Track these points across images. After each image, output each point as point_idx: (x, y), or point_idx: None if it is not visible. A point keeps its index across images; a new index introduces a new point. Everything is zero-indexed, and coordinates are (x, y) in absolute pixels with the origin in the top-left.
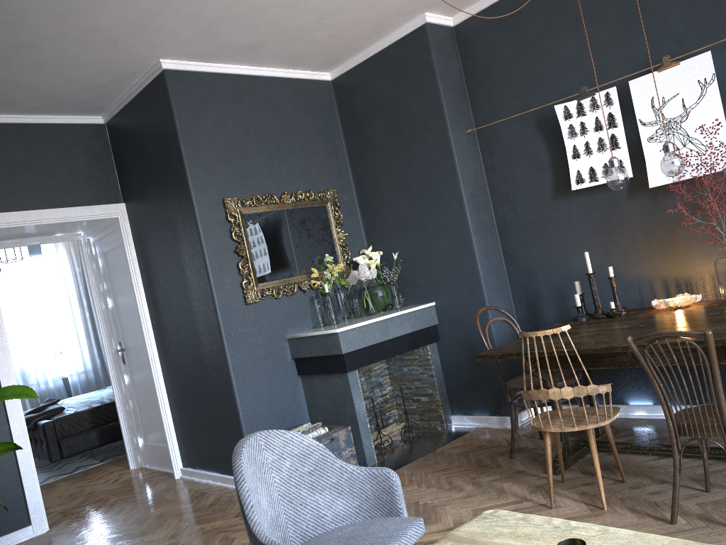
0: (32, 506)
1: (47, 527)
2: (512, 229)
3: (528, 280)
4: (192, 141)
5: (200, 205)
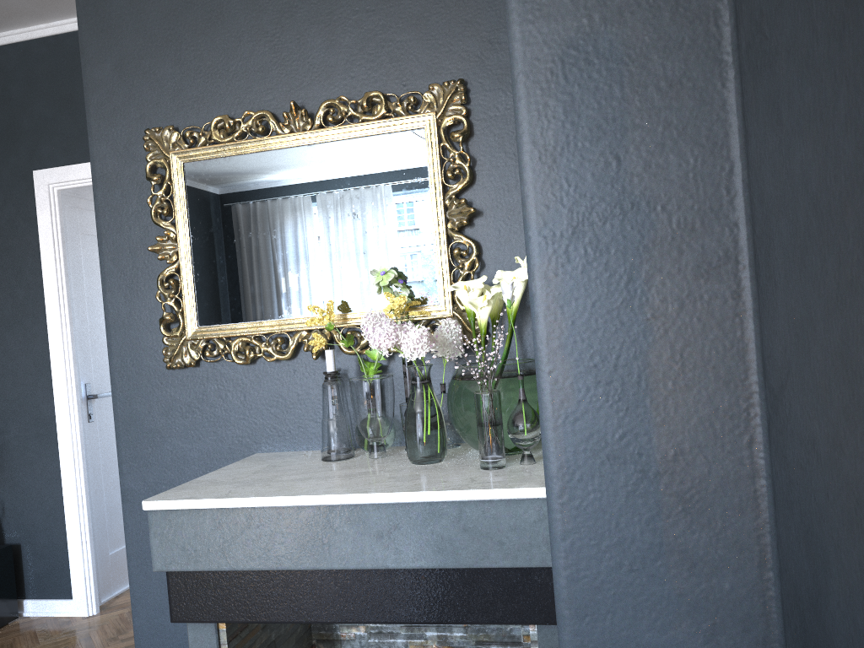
0: (74, 576)
1: (91, 610)
2: (776, 249)
3: (811, 593)
4: (101, 9)
5: (101, 149)
